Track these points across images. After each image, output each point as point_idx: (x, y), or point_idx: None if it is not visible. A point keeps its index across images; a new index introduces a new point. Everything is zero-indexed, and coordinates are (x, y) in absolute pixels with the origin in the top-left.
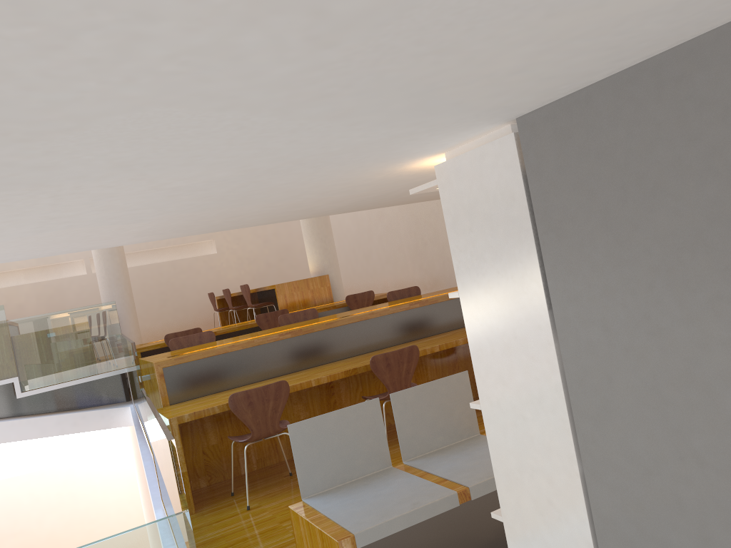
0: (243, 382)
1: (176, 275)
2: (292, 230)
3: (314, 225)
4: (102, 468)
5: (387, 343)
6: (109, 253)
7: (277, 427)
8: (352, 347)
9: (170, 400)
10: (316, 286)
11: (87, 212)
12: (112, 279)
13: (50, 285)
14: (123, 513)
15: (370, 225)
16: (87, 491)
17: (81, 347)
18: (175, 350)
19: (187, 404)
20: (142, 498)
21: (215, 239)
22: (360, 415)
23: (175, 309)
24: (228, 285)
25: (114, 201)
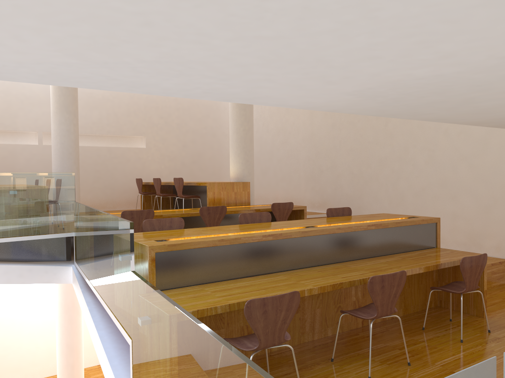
0: (224, 277)
1: (111, 159)
2: (205, 141)
3: (242, 139)
4: (22, 305)
5: (345, 257)
6: (66, 131)
7: (282, 338)
8: (318, 257)
9: (157, 286)
10: (239, 190)
11: None
12: (65, 152)
13: (5, 148)
14: (34, 344)
15: (273, 148)
16: (7, 322)
17: (38, 207)
18: (150, 232)
19: (177, 294)
20: (58, 339)
21: (146, 136)
22: (480, 377)
23: (105, 186)
24: (150, 174)
25: None
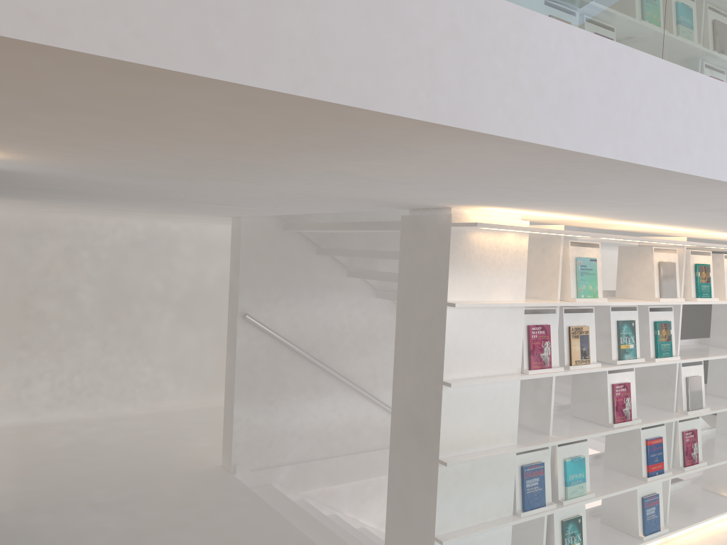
0: None
1: None
2: None
3: None
4: None
5: None
6: None
7: None
8: None
9: None
10: None
11: (330, 184)
12: None
13: None
14: None
15: None
16: None
17: None
18: None
19: None
20: None
21: None
22: None
23: None
24: None
25: (297, 185)
